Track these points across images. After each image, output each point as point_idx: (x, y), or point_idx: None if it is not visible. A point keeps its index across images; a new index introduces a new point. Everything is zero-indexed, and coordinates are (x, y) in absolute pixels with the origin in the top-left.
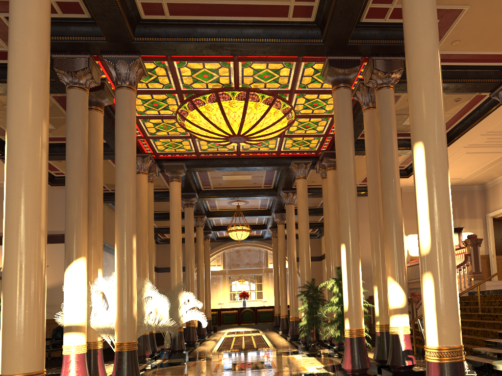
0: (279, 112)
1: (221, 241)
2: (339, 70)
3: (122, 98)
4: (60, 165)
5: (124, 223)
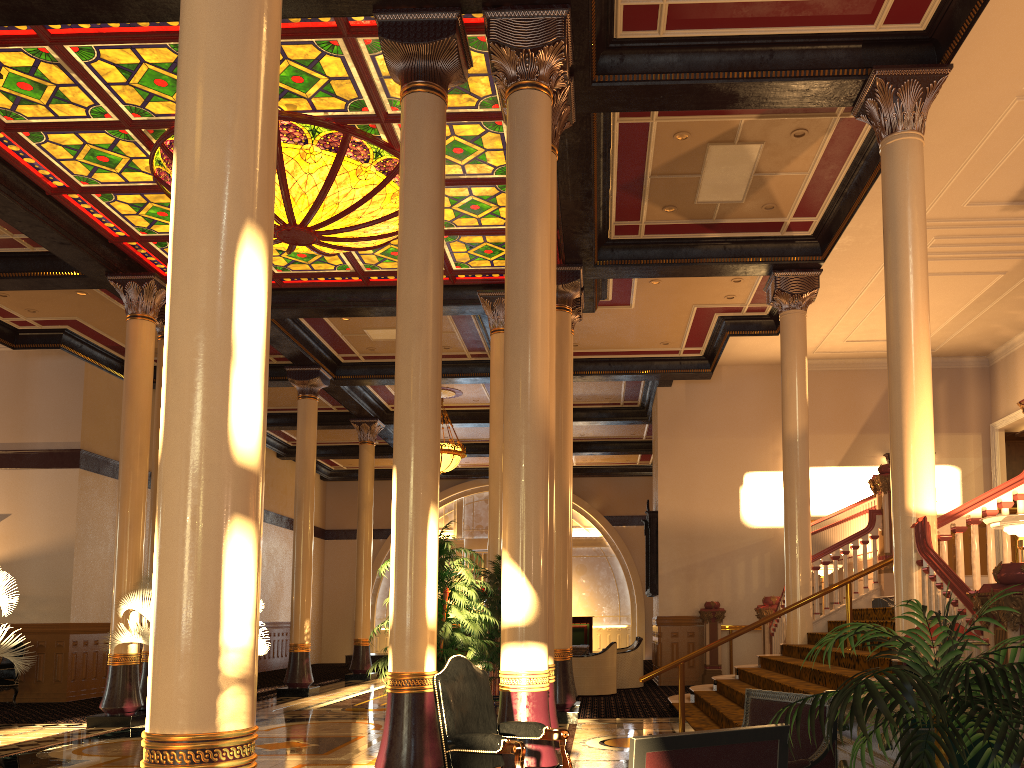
0: (369, 170)
1: (454, 477)
2: (405, 47)
3: None
4: (11, 304)
5: None
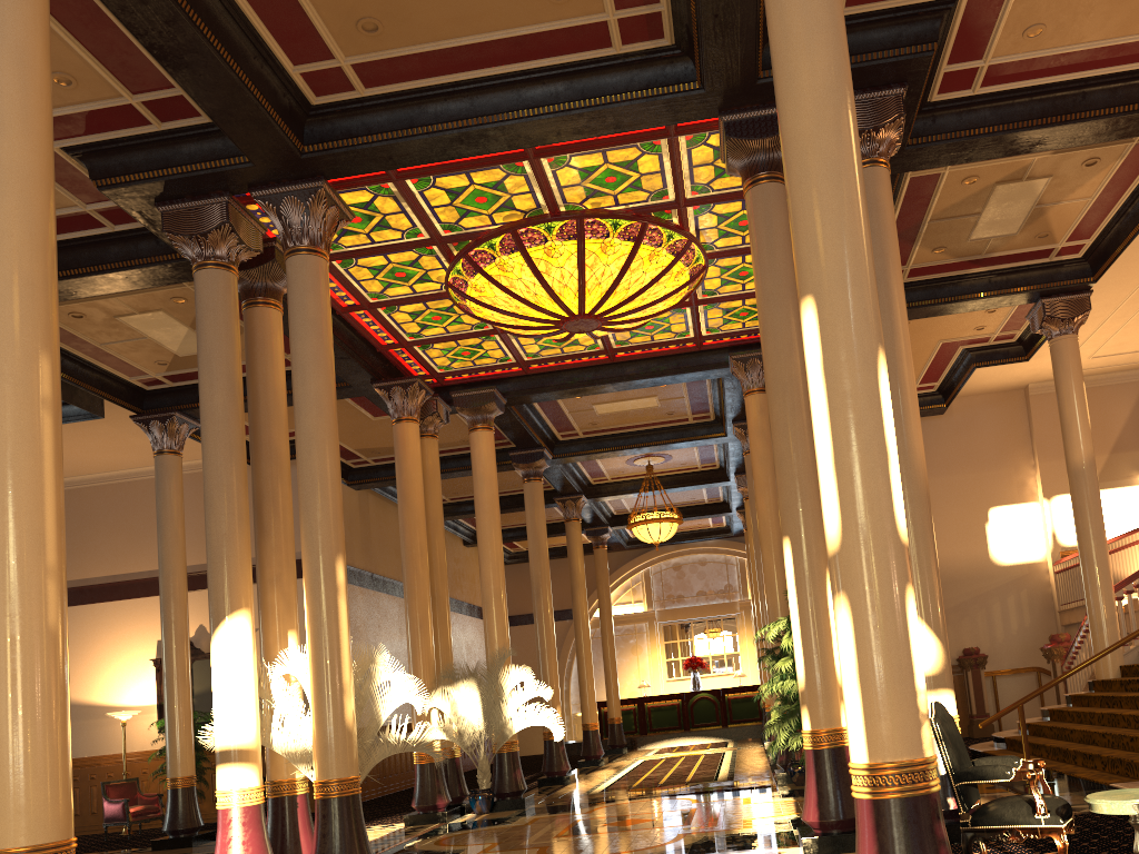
0: (660, 253)
1: (639, 546)
2: (751, 142)
3: (297, 275)
4: None
5: (316, 532)
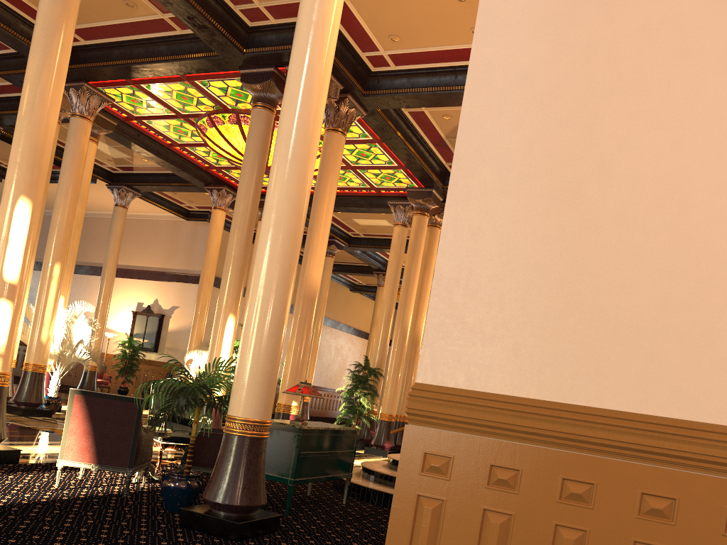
0: None
1: None
2: (251, 86)
3: (70, 127)
4: (180, 197)
5: (49, 249)
